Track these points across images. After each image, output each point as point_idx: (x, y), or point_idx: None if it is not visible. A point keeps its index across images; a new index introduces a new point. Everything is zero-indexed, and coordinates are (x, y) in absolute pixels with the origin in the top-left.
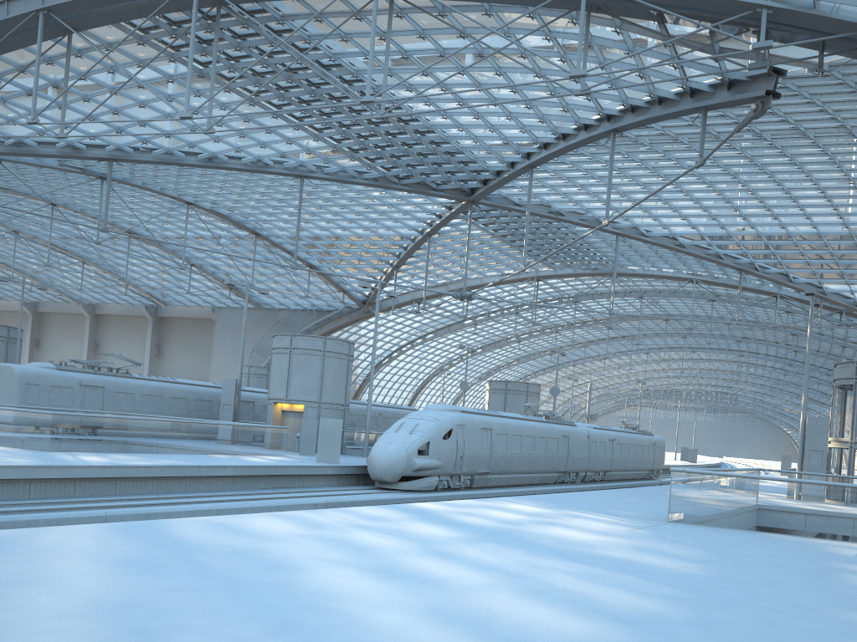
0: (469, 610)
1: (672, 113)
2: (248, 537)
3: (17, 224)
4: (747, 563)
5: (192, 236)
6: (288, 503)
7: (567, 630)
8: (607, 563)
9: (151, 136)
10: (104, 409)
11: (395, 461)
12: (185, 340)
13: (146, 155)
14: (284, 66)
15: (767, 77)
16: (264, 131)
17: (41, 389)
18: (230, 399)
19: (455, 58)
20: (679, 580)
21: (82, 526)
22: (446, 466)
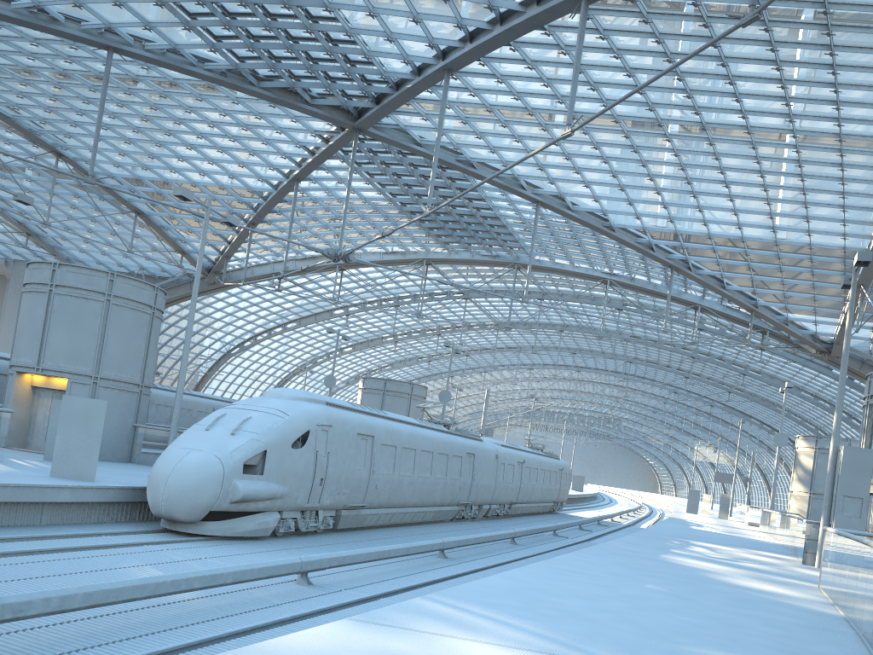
0: None
1: None
2: None
3: None
4: None
5: None
6: None
7: None
8: None
9: None
10: None
11: (198, 482)
12: None
13: None
14: None
15: None
16: None
17: None
18: None
19: None
20: None
21: None
22: (295, 494)
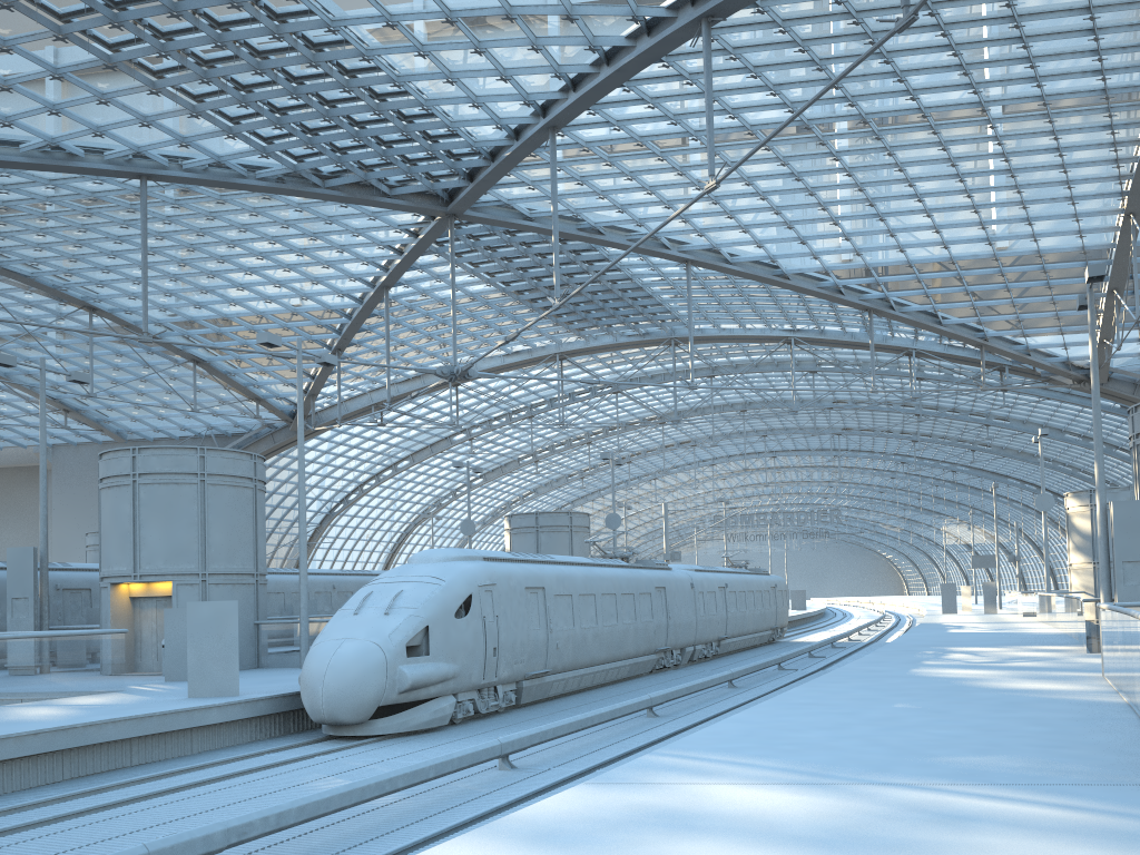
0: None
1: None
2: None
3: None
4: None
5: None
6: None
7: None
8: None
9: None
10: None
11: (360, 676)
12: (3, 505)
13: None
14: None
15: None
16: (47, 76)
17: None
18: (26, 586)
19: None
20: None
21: None
22: (468, 671)
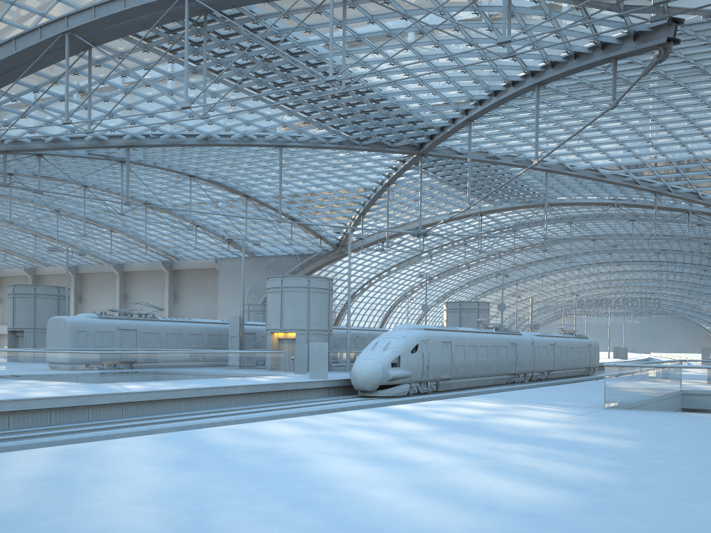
0: (444, 485)
1: (587, 65)
2: (264, 439)
3: (57, 204)
4: (673, 437)
5: (196, 202)
6: (290, 412)
7: (525, 496)
8: (554, 443)
9: (158, 124)
10: (137, 347)
11: (373, 373)
12: (195, 287)
13: (155, 140)
14: (261, 57)
15: (667, 26)
16: (247, 112)
17: (88, 334)
18: (236, 332)
19: (400, 36)
20: (616, 454)
21: (136, 437)
22: (415, 374)
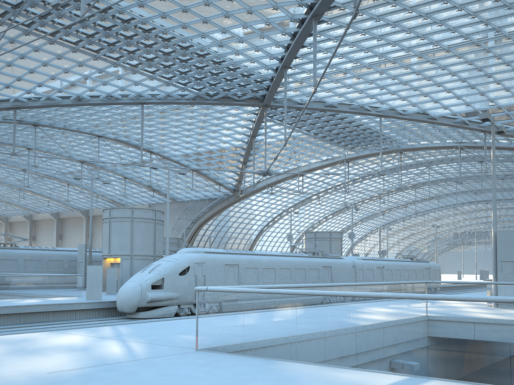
0: None
1: None
2: None
3: (21, 165)
4: None
5: (117, 159)
6: None
7: None
8: None
9: (31, 88)
10: None
11: (130, 295)
12: None
13: (37, 102)
14: (79, 16)
15: None
16: (98, 72)
17: None
18: (82, 258)
19: None
20: None
21: None
22: (185, 296)
